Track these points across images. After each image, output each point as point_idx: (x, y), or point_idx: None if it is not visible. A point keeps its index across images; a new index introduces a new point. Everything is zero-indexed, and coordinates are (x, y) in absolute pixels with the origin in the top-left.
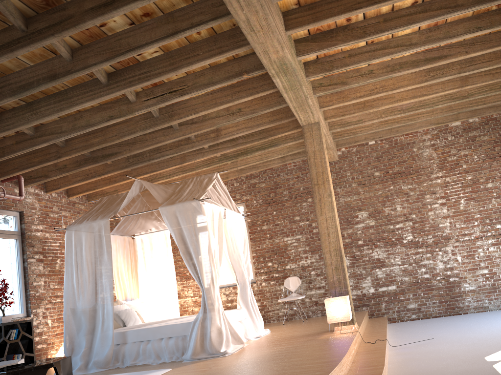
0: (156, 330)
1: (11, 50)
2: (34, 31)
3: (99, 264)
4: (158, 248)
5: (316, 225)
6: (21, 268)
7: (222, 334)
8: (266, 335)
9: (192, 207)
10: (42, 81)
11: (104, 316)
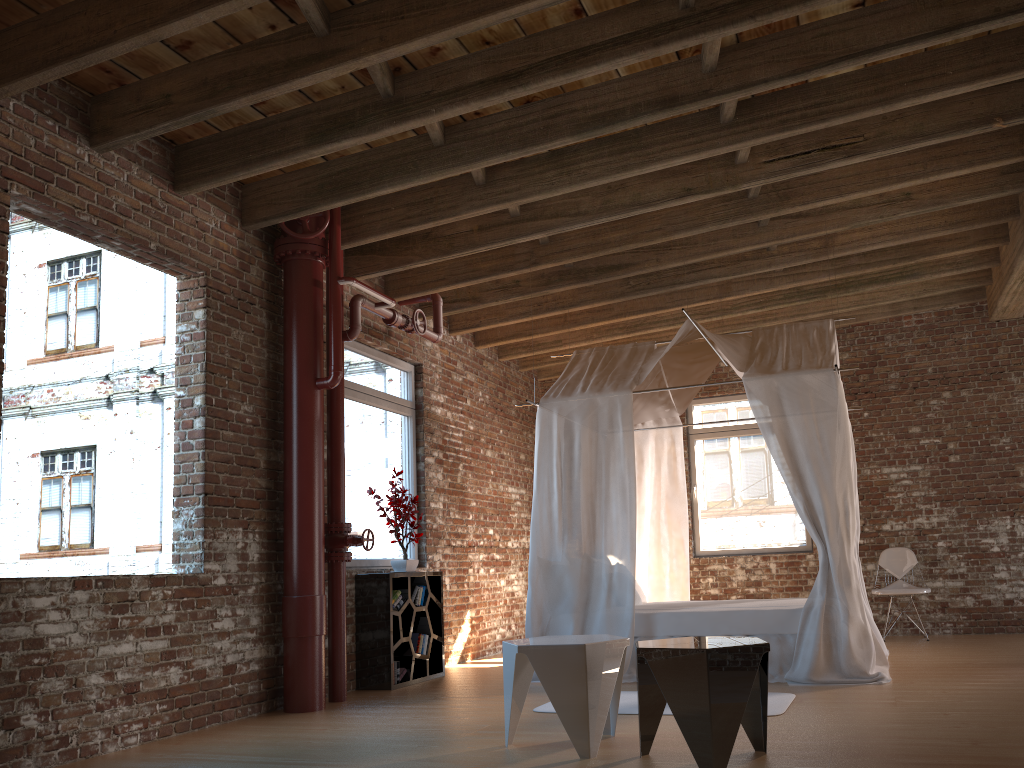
0: (719, 618)
1: (655, 42)
2: (710, 8)
3: (605, 479)
4: (655, 462)
5: (956, 448)
6: (413, 472)
7: (869, 640)
8: (889, 656)
9: (816, 382)
10: (644, 108)
11: (613, 580)
